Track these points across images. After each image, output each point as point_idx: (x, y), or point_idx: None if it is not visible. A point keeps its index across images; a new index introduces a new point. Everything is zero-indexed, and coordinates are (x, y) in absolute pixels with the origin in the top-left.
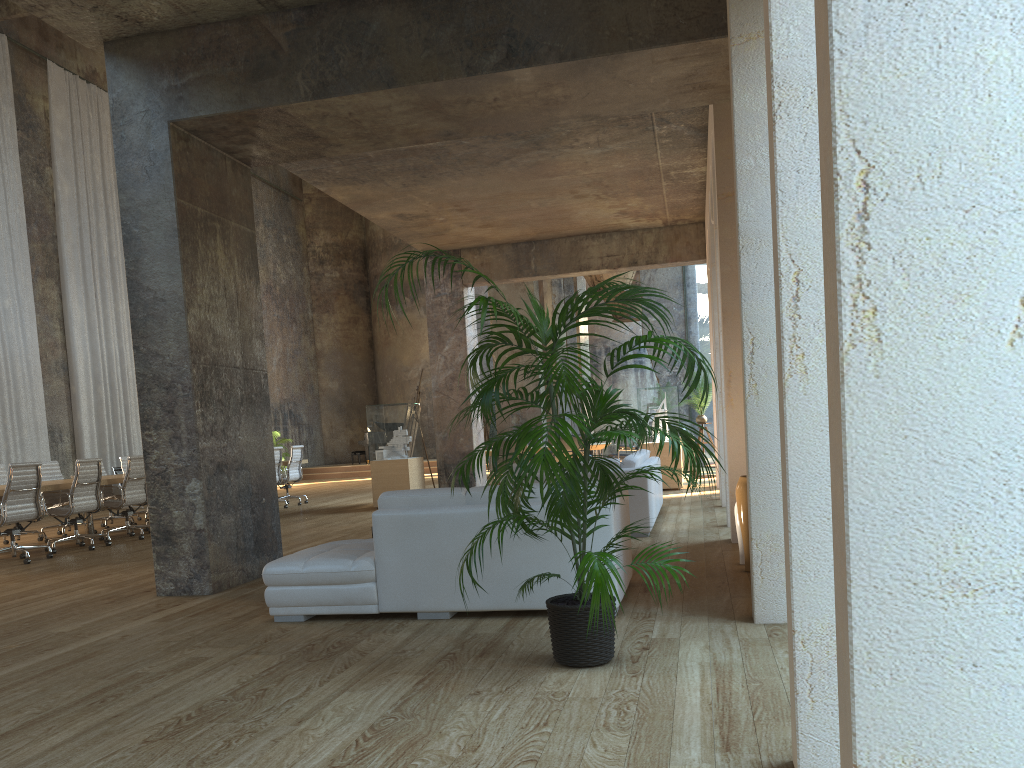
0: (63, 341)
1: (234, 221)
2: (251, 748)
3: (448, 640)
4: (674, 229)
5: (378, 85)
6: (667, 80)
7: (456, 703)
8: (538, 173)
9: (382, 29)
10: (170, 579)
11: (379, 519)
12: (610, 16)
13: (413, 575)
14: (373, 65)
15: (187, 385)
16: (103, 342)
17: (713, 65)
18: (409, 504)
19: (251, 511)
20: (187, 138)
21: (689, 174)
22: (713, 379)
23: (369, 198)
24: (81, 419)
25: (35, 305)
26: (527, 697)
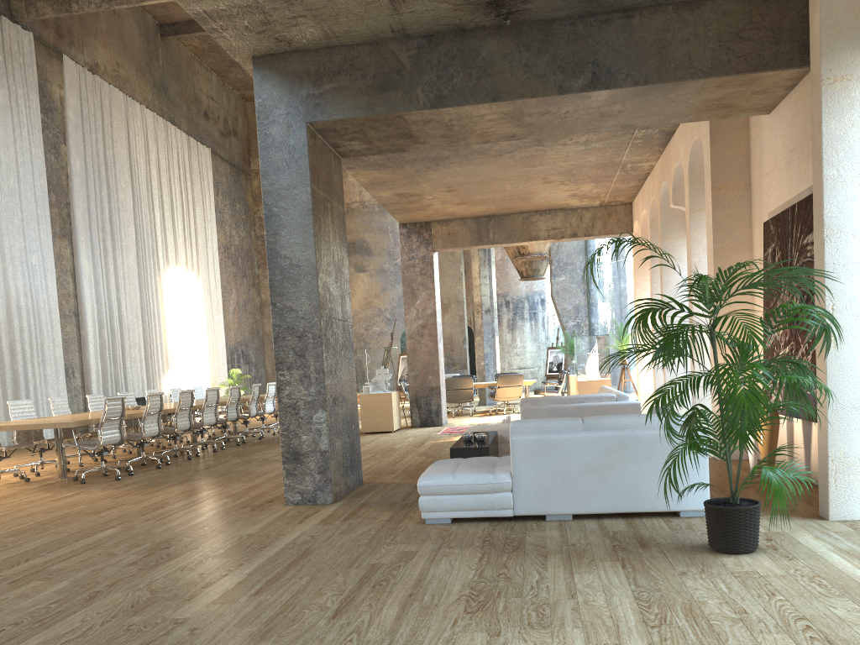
0: (74, 292)
1: (335, 202)
2: (564, 615)
3: (597, 536)
4: (607, 208)
5: (485, 99)
6: (702, 101)
7: (678, 581)
8: (526, 164)
9: (489, 55)
10: (297, 491)
11: (517, 442)
12: (675, 52)
13: (544, 486)
14: (481, 83)
15: (317, 334)
16: (106, 293)
17: (743, 91)
18: (536, 430)
19: (348, 436)
20: (314, 135)
21: (641, 166)
22: (834, 336)
23: (383, 180)
24: (89, 358)
25: (53, 261)
26: (728, 575)
